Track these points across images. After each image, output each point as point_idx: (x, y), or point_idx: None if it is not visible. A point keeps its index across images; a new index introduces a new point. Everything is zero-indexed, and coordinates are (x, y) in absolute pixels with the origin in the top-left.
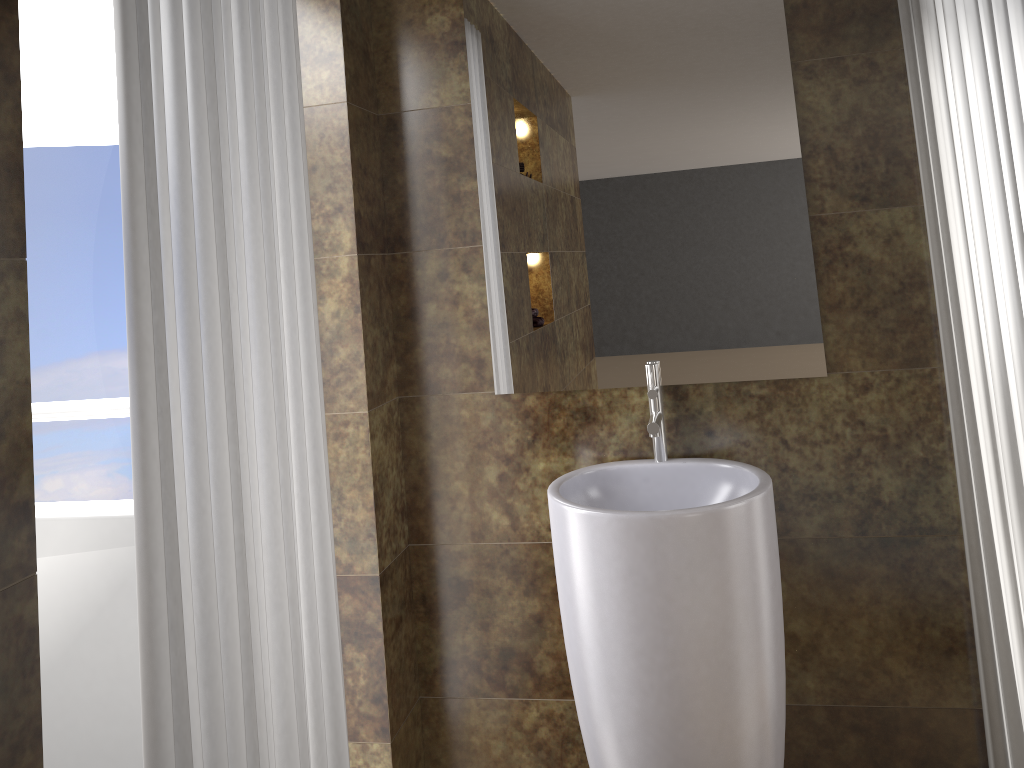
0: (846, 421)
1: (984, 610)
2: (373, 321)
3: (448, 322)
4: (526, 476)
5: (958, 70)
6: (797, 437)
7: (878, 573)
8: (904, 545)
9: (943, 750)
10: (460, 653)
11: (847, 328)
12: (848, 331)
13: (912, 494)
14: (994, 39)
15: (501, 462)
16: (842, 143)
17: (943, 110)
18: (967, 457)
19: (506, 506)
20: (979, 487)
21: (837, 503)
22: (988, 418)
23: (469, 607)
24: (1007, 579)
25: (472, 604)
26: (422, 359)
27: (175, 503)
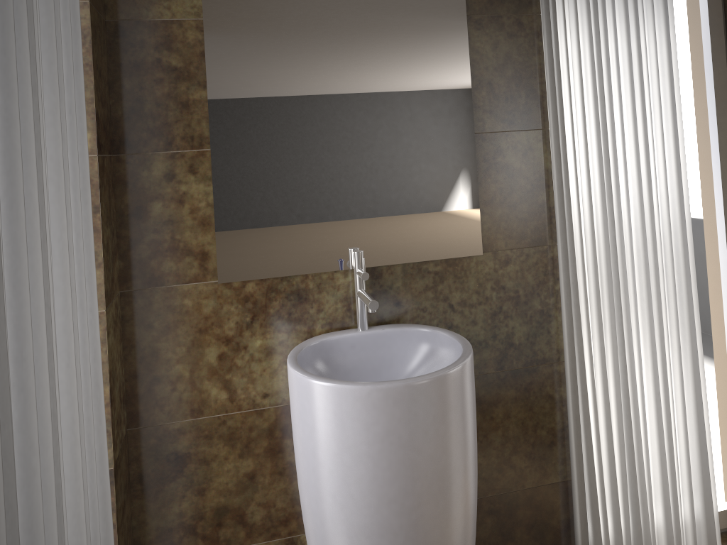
0: (493, 287)
1: (578, 412)
2: (106, 221)
3: (173, 219)
4: (244, 353)
5: (576, 34)
6: (460, 301)
7: (510, 396)
8: (527, 373)
9: (545, 514)
10: (176, 520)
11: (496, 218)
12: (497, 220)
13: (533, 336)
14: (597, 15)
15: (221, 343)
16: (498, 80)
17: (565, 62)
18: (571, 307)
19: (225, 382)
20: (578, 327)
21: (485, 348)
22: (583, 279)
23: (187, 477)
24: (590, 389)
25: (190, 474)
26: (146, 254)
27: (15, 476)
